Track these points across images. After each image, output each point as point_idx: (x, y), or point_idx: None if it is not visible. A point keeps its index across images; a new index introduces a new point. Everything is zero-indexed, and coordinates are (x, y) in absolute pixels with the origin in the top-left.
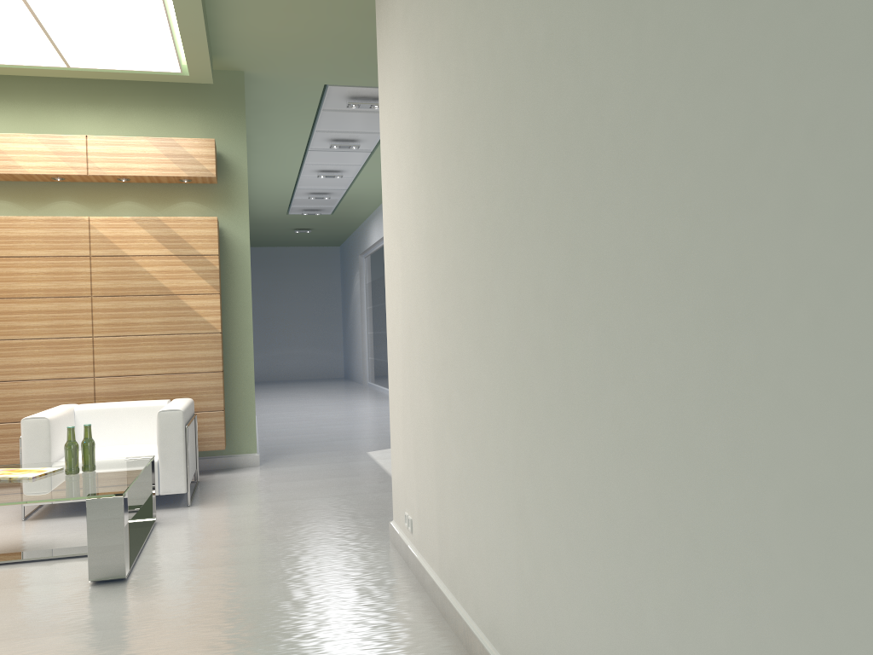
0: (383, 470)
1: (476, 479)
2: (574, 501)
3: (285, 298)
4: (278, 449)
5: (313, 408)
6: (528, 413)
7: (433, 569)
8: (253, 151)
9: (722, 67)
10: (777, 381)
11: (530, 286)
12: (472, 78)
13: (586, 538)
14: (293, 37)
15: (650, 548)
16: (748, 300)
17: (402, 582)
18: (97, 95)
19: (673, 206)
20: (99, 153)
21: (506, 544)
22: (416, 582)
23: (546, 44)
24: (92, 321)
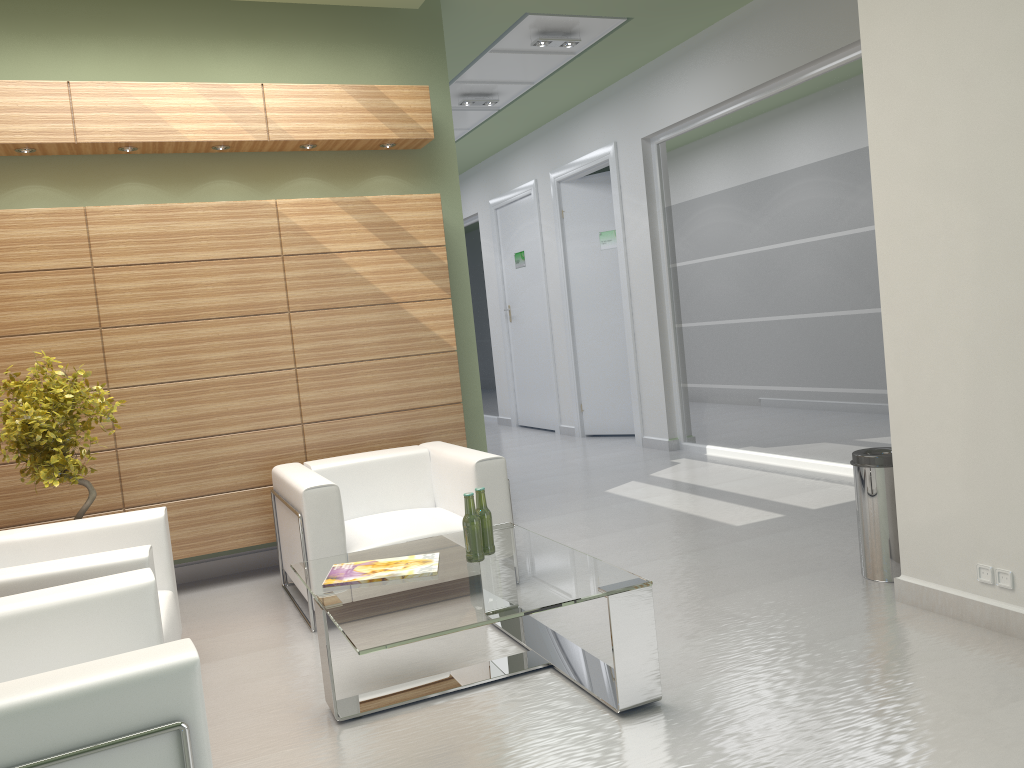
0: (678, 511)
1: None
2: None
3: None
4: None
5: None
6: None
7: None
8: None
9: None
10: None
11: None
12: None
13: None
14: None
15: None
16: None
17: None
18: (252, 27)
19: None
20: (281, 108)
21: None
22: None
23: None
24: (292, 346)
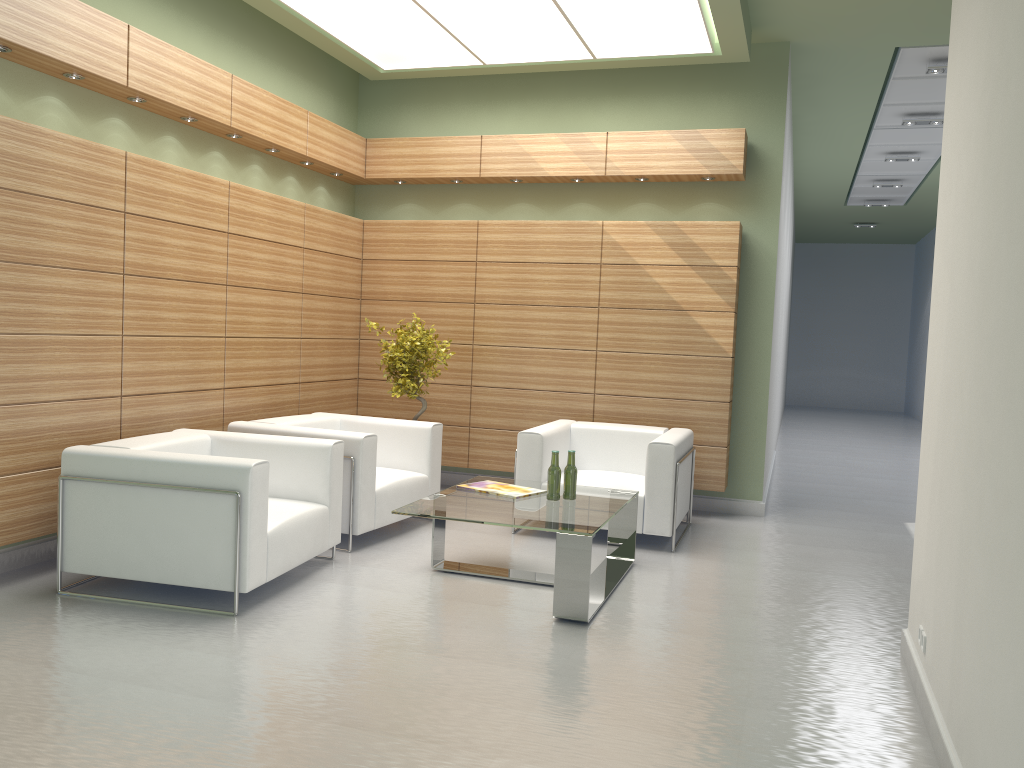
0: None
1: (999, 622)
2: None
3: (835, 308)
4: (791, 498)
5: (850, 449)
6: None
7: (941, 712)
8: (801, 133)
9: None
10: None
11: None
12: None
13: None
14: None
15: None
16: None
17: (900, 714)
18: (623, 85)
19: None
20: (618, 150)
21: (1023, 726)
22: (919, 719)
23: None
24: (597, 333)
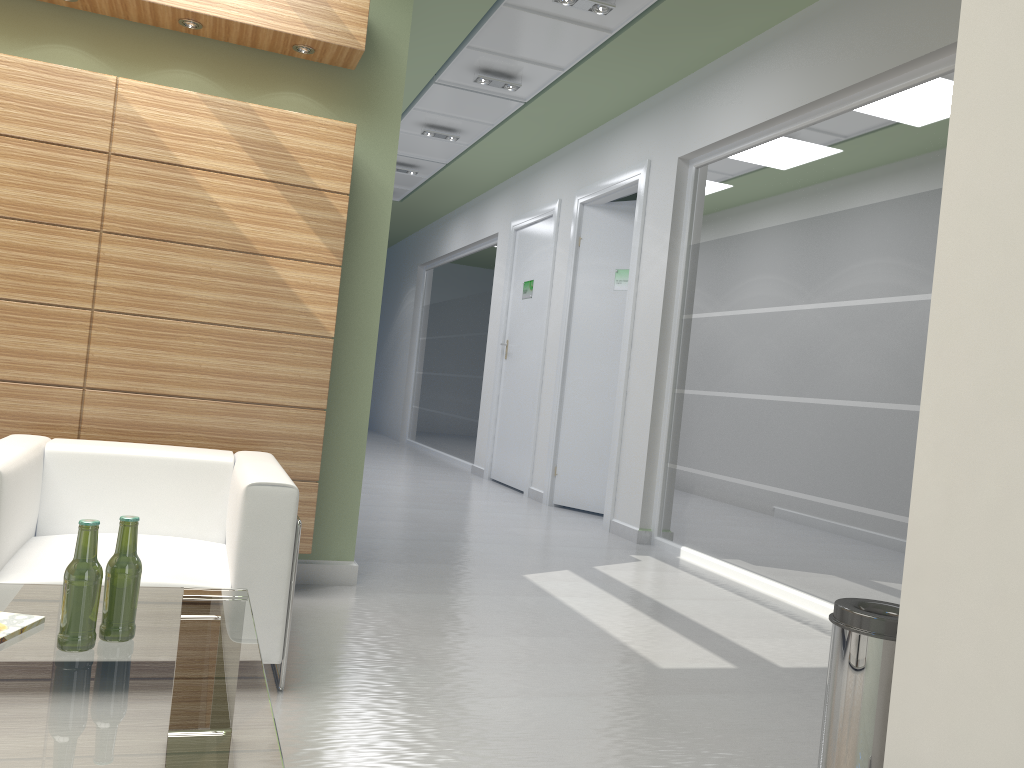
0: (594, 626)
1: None
2: None
3: None
4: (361, 547)
5: None
6: None
7: None
8: None
9: None
10: None
11: None
12: None
13: None
14: None
15: None
16: None
17: None
18: None
19: None
20: None
21: None
22: None
23: None
24: (95, 279)
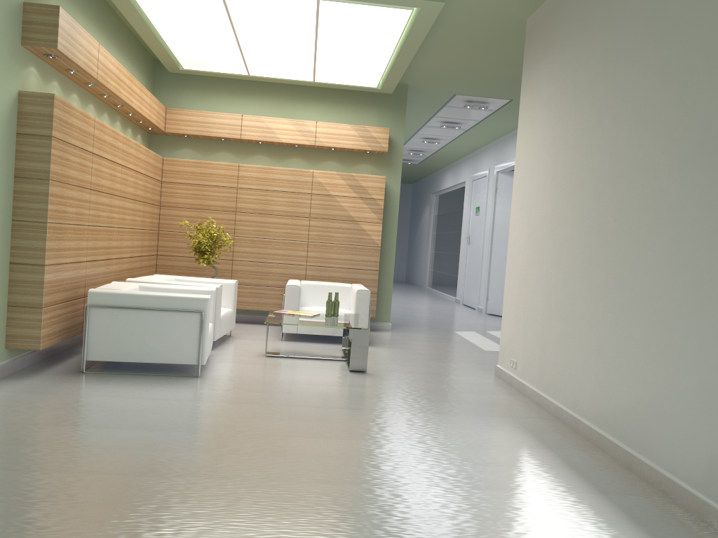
0: (470, 342)
1: (572, 338)
2: (630, 343)
3: None
4: (394, 322)
5: (398, 300)
6: (610, 308)
7: (532, 385)
8: None
9: (711, 203)
10: (715, 302)
11: (619, 256)
12: (595, 155)
13: (634, 357)
14: (448, 71)
15: (663, 357)
16: (709, 277)
17: (511, 391)
18: (320, 95)
19: (688, 241)
20: (322, 132)
21: (589, 365)
22: (518, 392)
23: (641, 161)
24: (308, 232)
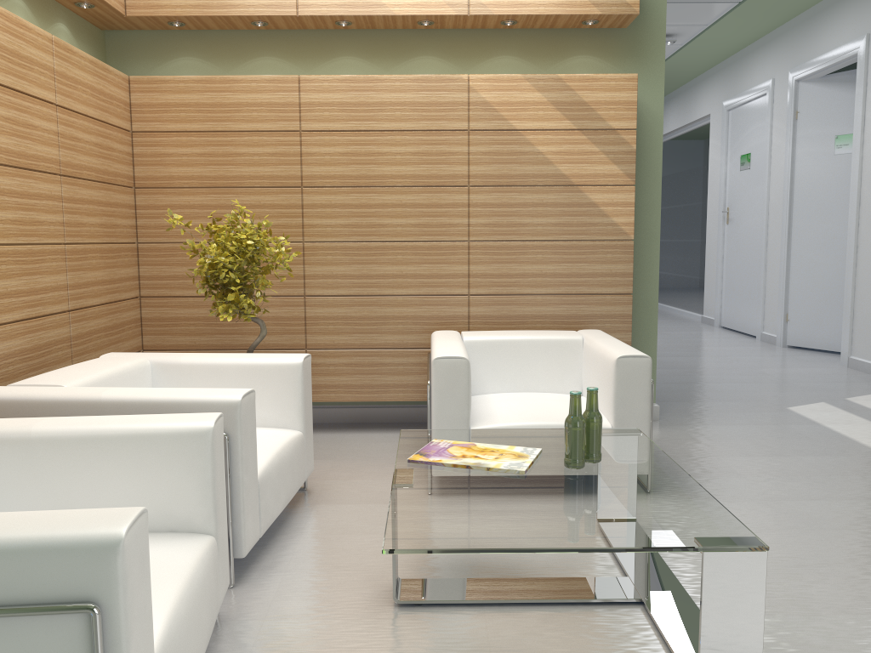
0: (865, 447)
1: None
2: None
3: None
4: None
5: None
6: None
7: None
8: None
9: None
10: None
11: None
12: None
13: None
14: None
15: None
16: None
17: None
18: None
19: None
20: None
21: None
22: None
23: None
24: (467, 219)
